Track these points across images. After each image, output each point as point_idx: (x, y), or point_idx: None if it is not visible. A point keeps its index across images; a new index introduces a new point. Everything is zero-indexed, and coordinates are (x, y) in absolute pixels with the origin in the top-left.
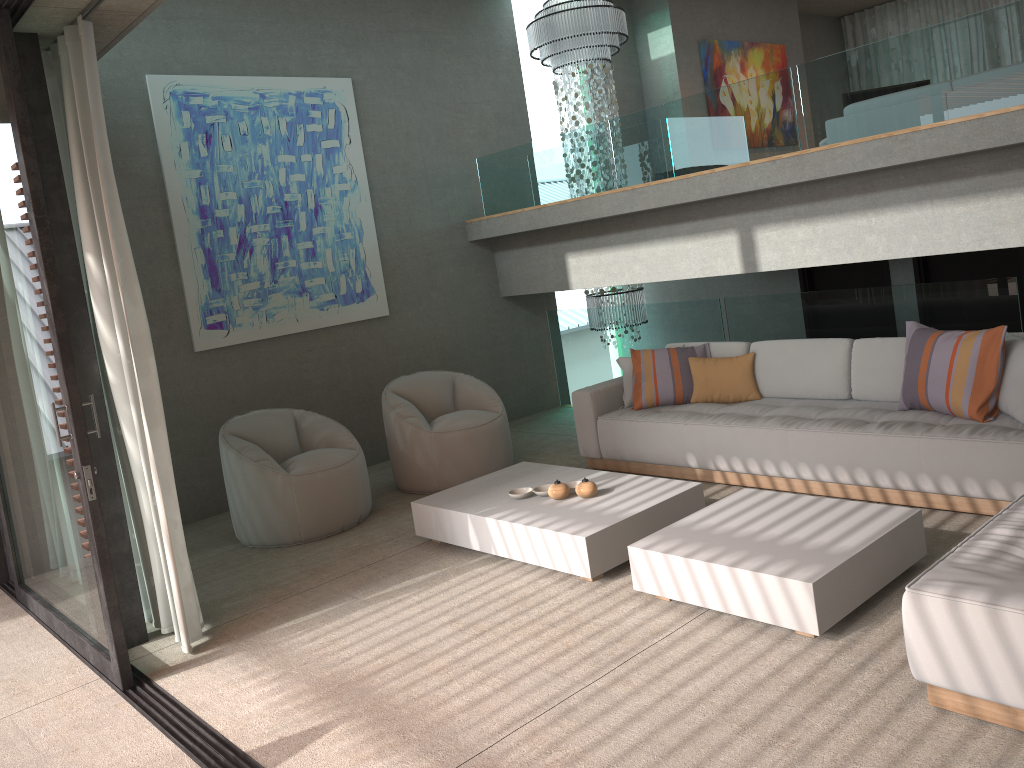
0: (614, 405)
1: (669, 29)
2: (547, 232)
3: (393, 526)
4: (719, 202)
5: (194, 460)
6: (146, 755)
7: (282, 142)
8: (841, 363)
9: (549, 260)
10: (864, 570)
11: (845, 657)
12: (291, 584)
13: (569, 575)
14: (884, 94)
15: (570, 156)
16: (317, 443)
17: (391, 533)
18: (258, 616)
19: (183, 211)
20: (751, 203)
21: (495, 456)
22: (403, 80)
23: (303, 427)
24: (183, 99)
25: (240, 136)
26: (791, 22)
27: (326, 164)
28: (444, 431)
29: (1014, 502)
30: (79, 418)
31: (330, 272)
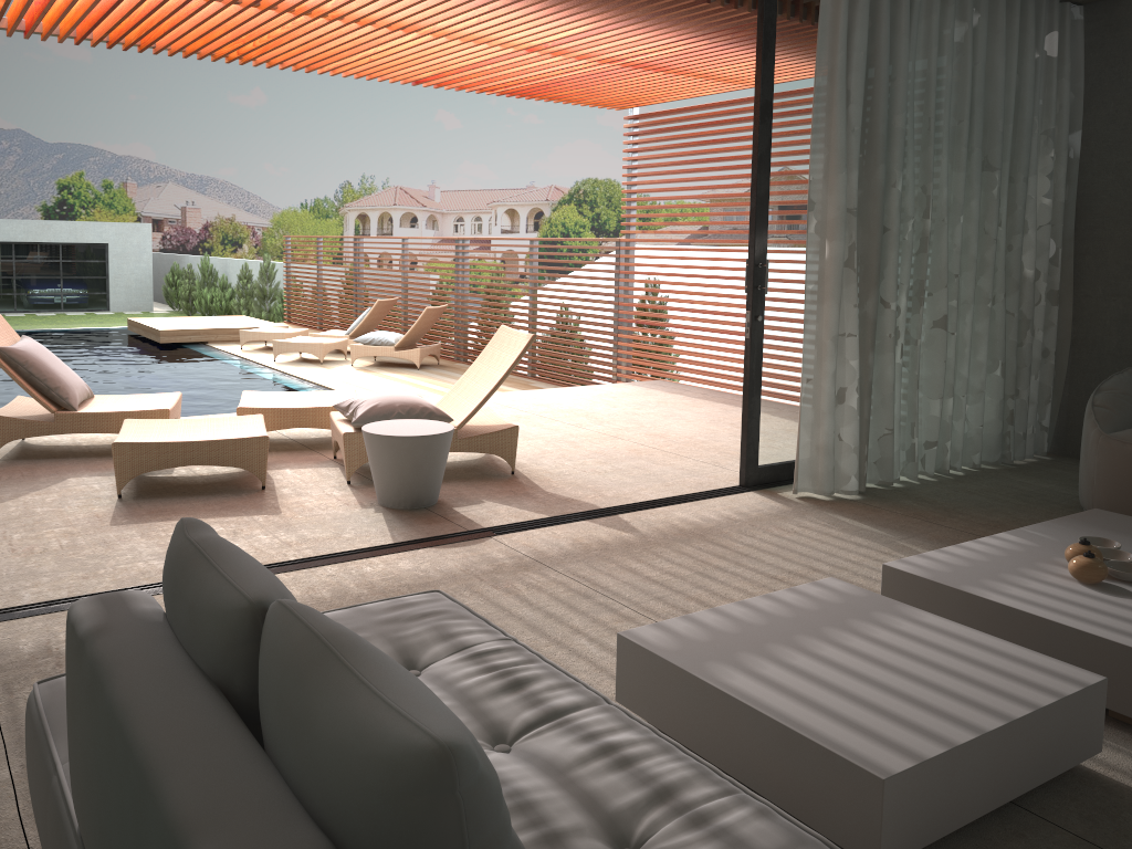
0: None
1: None
2: None
3: None
4: None
5: None
6: (643, 499)
7: None
8: None
9: None
10: (705, 714)
11: None
12: (955, 518)
13: None
14: None
15: None
16: None
17: None
18: (870, 510)
19: None
20: None
21: None
22: None
23: None
24: None
25: None
26: None
27: None
28: None
29: (652, 731)
30: (750, 274)
31: None
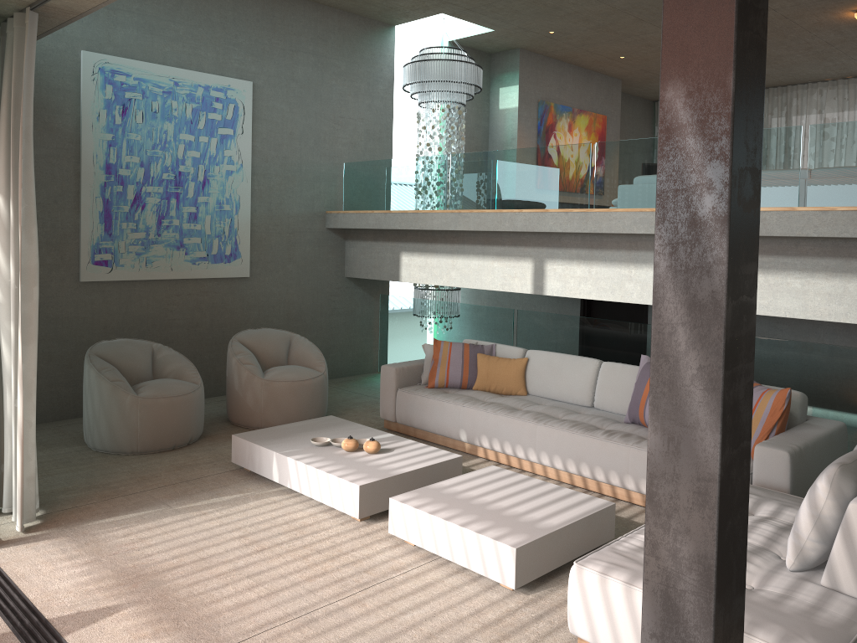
0: (413, 381)
1: (517, 88)
2: (389, 232)
3: (216, 451)
4: (523, 235)
5: (62, 370)
6: None
7: (186, 123)
8: (590, 378)
9: (387, 255)
10: (560, 544)
11: (530, 608)
12: (120, 487)
13: (343, 513)
14: (655, 178)
15: (417, 176)
16: (167, 373)
17: (213, 457)
18: (86, 509)
19: (92, 165)
20: (547, 240)
21: (312, 407)
22: (295, 90)
23: (158, 358)
24: (109, 75)
25: (151, 113)
26: (614, 99)
27: (219, 147)
28: (273, 380)
29: None
30: None
31: (206, 234)
